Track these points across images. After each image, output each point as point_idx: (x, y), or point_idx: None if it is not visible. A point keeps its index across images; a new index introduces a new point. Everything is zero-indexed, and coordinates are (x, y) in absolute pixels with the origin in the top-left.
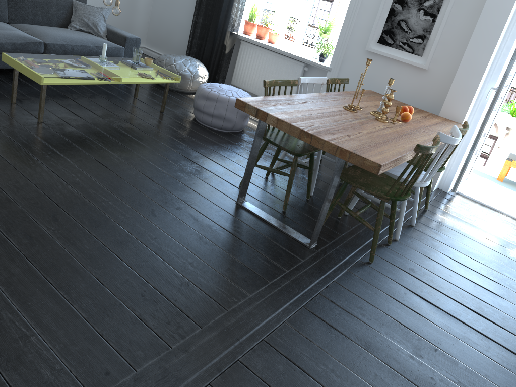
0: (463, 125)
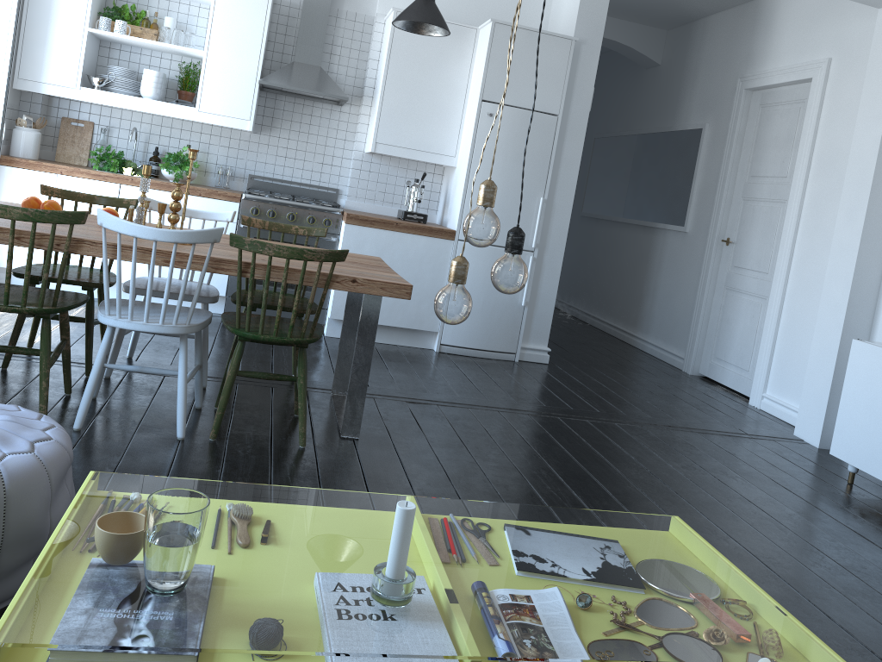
0: (46, 191)
